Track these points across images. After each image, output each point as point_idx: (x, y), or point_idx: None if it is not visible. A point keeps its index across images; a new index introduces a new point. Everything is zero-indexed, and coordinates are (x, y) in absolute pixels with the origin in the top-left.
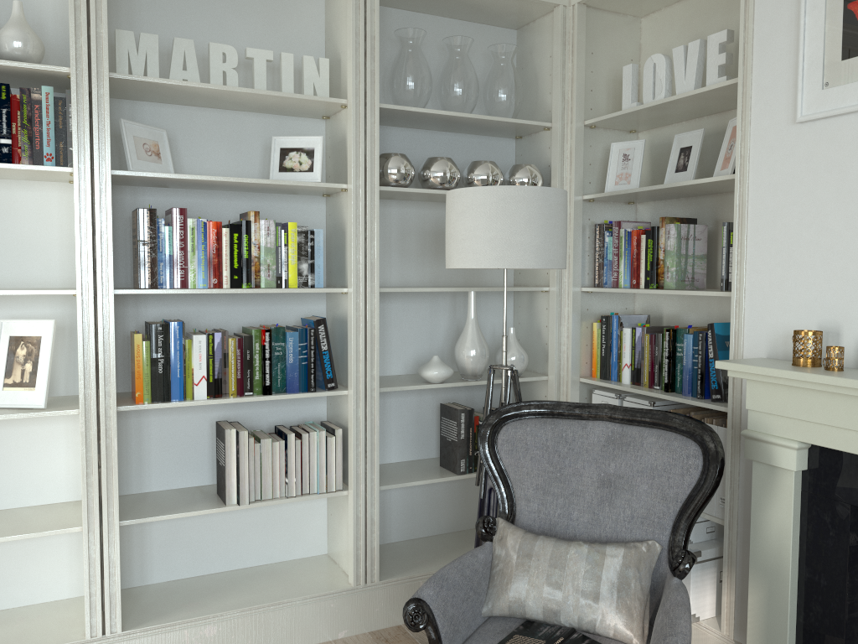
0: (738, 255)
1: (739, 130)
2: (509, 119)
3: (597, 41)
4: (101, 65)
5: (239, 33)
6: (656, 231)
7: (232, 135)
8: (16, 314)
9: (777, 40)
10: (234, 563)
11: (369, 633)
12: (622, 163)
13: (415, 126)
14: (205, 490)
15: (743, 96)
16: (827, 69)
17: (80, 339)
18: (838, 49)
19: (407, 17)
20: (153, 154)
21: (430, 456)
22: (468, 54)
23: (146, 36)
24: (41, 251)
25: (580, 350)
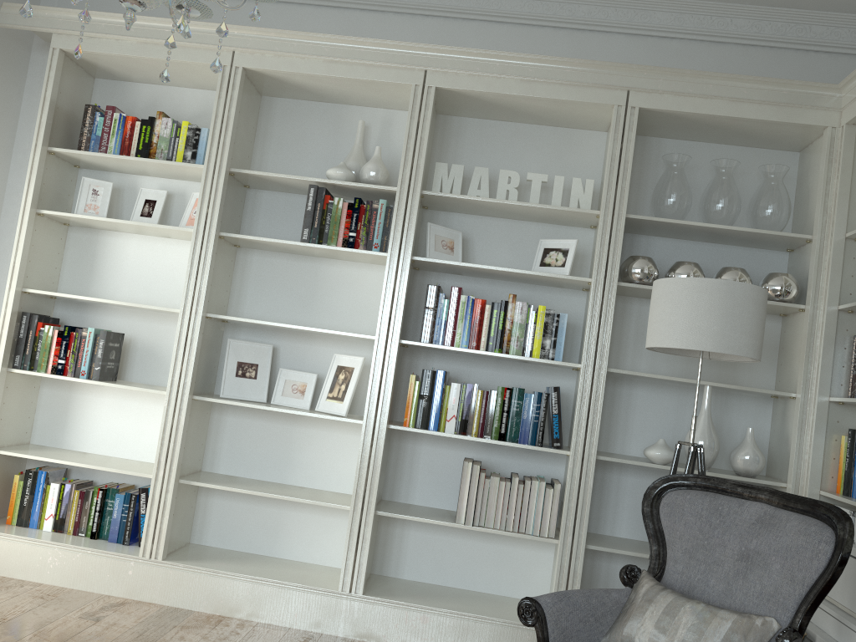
0: None
1: None
2: (762, 230)
3: None
4: (417, 185)
5: (532, 163)
6: None
7: (516, 238)
8: (348, 353)
9: None
10: (466, 583)
11: None
12: None
13: (676, 236)
14: (450, 513)
15: None
16: None
17: (372, 370)
18: None
19: (682, 145)
20: (448, 248)
21: None
22: (742, 175)
23: (455, 166)
24: (370, 312)
25: (824, 462)
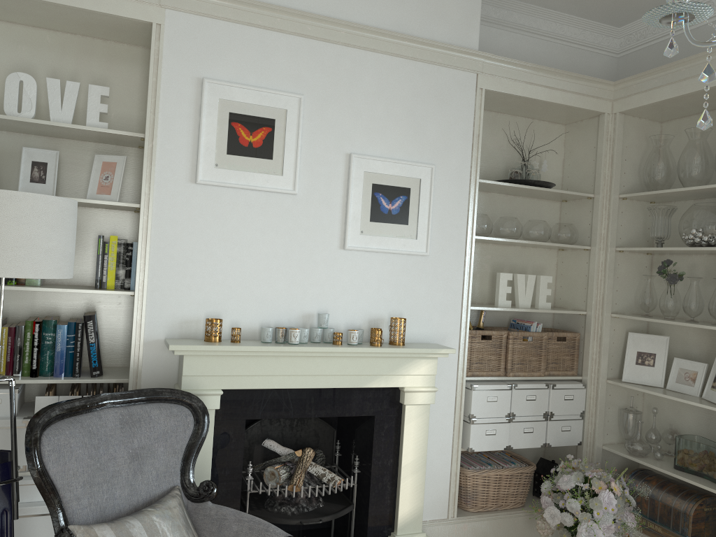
0: (141, 265)
1: (146, 174)
2: None
3: None
4: None
5: None
6: None
7: None
8: None
9: (179, 122)
10: None
11: None
12: None
13: None
14: None
15: (148, 150)
16: (218, 156)
17: None
18: (226, 146)
19: None
20: None
21: None
22: None
23: None
24: None
25: None
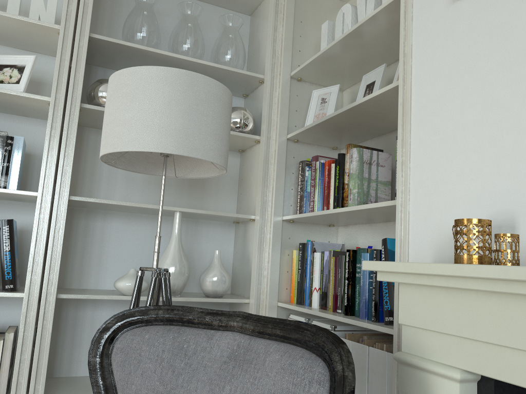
0: (403, 155)
1: (402, 29)
2: (224, 66)
3: (306, 13)
4: None
5: None
6: (342, 157)
7: None
8: None
9: None
10: None
11: None
12: (320, 105)
13: None
14: None
15: None
16: None
17: None
18: None
19: None
20: None
21: None
22: (206, 28)
23: None
24: None
25: (280, 276)
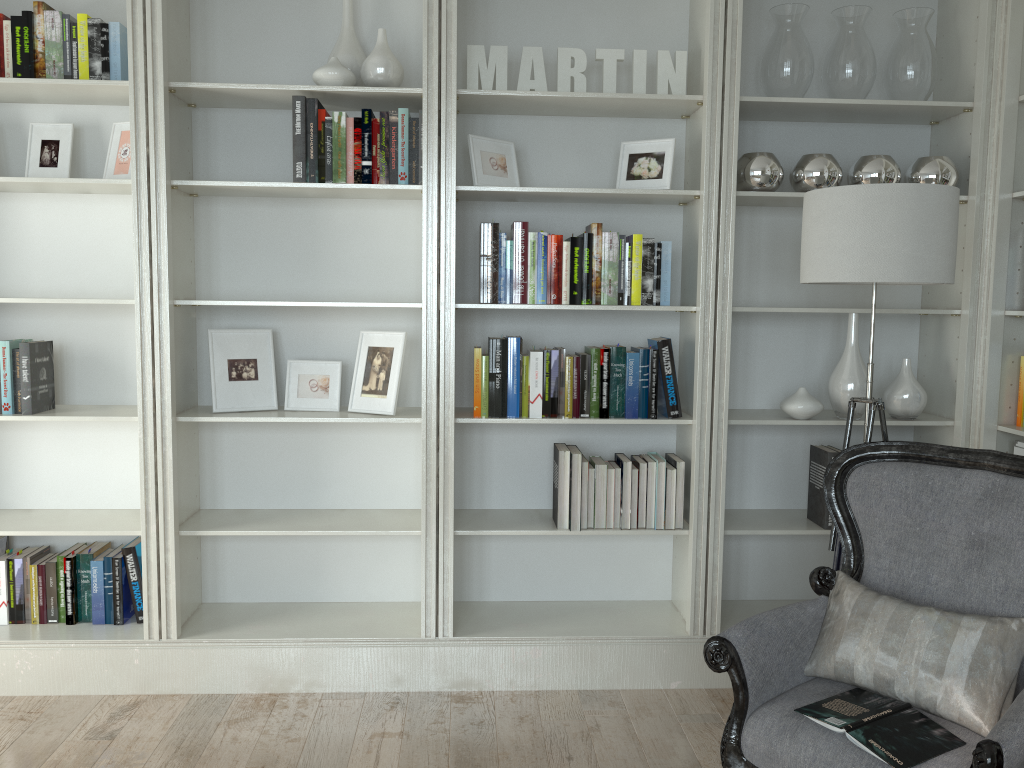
0: None
1: None
2: (912, 102)
3: None
4: (450, 83)
5: (593, 33)
6: None
7: (583, 143)
8: (376, 326)
9: None
10: (570, 593)
11: (706, 690)
12: None
13: (793, 118)
14: (542, 514)
15: None
16: None
17: (424, 350)
18: None
19: None
20: (499, 168)
21: (798, 507)
22: (869, 26)
23: (495, 49)
24: (399, 267)
25: (1000, 391)
